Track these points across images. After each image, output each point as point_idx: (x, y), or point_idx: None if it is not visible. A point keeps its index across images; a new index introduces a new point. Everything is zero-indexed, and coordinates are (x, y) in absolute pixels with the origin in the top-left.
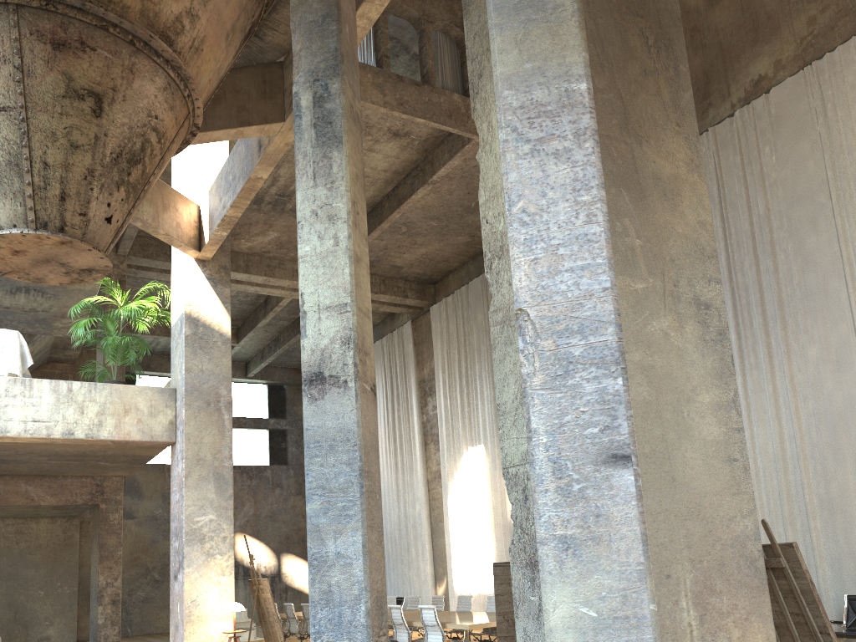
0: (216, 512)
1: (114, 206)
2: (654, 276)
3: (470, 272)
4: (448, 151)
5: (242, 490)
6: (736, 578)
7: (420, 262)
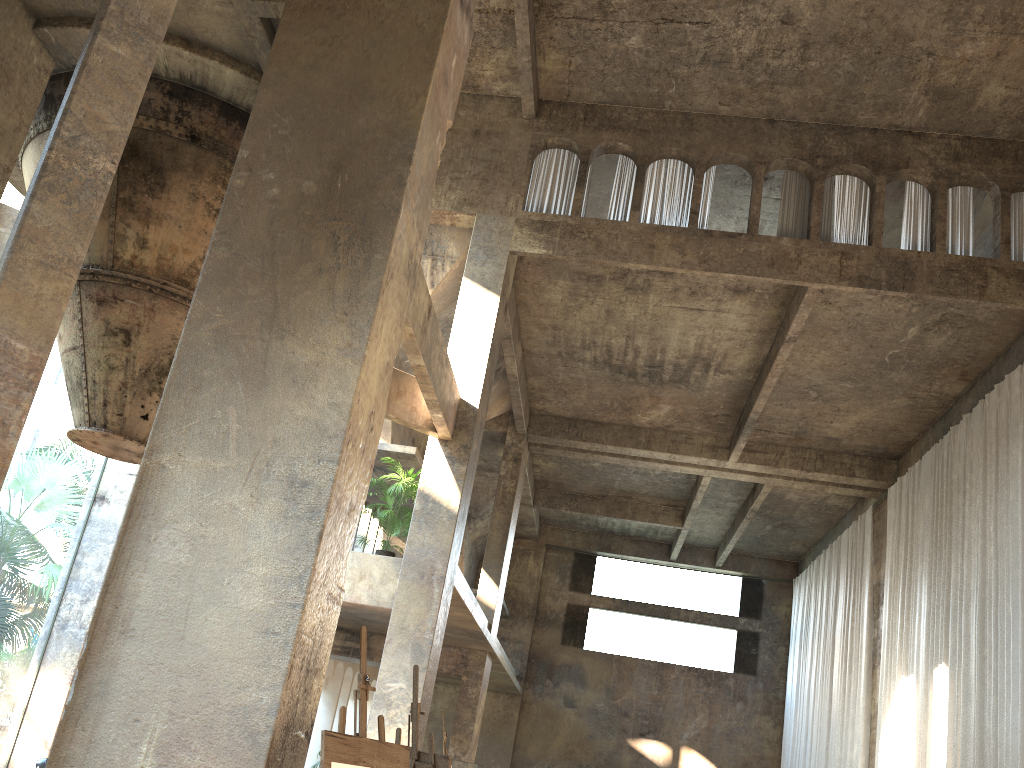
0: (407, 682)
1: (149, 406)
2: (243, 456)
3: (928, 443)
4: (796, 302)
5: (695, 696)
6: (222, 744)
7: (859, 432)
